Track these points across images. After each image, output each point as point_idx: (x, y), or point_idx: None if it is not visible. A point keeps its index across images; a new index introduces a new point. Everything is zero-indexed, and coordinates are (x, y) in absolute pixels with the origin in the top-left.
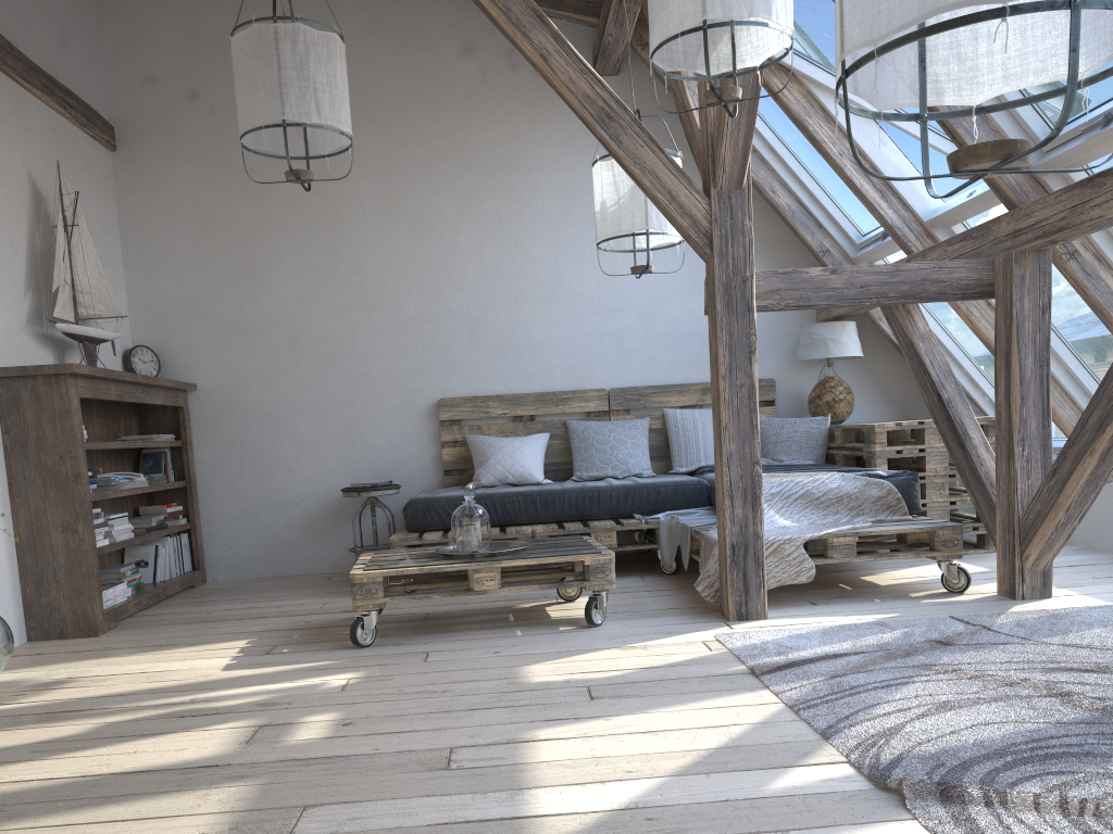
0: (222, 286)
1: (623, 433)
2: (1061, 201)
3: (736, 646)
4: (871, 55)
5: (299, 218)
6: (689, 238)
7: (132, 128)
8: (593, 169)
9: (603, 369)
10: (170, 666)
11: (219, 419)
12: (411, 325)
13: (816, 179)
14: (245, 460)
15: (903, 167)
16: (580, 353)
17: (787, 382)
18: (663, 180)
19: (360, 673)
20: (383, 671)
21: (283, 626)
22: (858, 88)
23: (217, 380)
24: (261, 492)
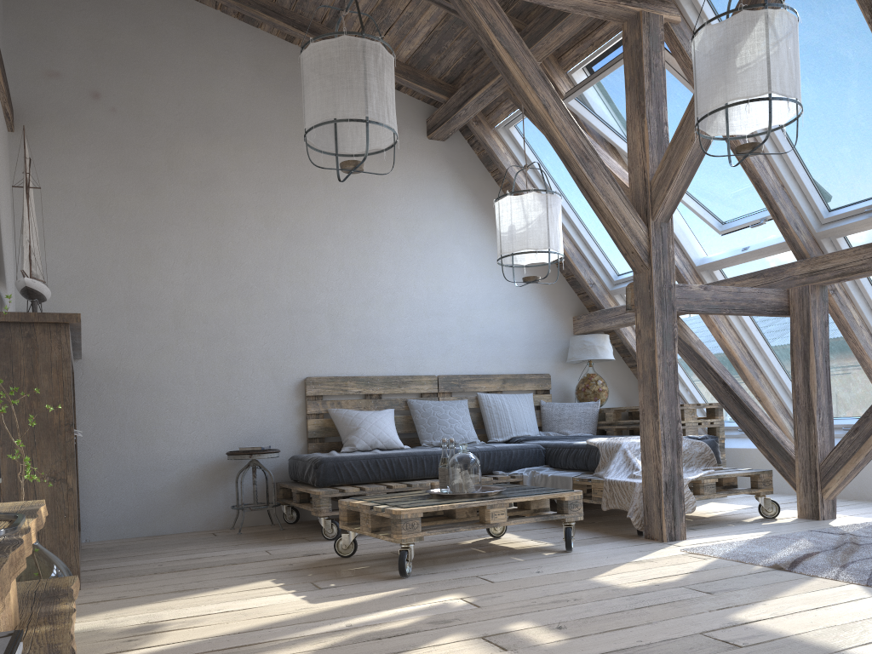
0: (113, 265)
1: (455, 410)
2: (860, 253)
3: (720, 555)
4: None
5: (189, 215)
6: (631, 253)
7: (32, 114)
8: (501, 201)
9: (432, 360)
10: (242, 604)
11: (101, 387)
12: (283, 314)
13: (591, 233)
14: (125, 426)
15: (684, 228)
16: (415, 346)
17: (556, 377)
18: (620, 209)
19: (460, 594)
20: (477, 591)
21: (272, 568)
22: None
23: (102, 351)
24: (139, 456)
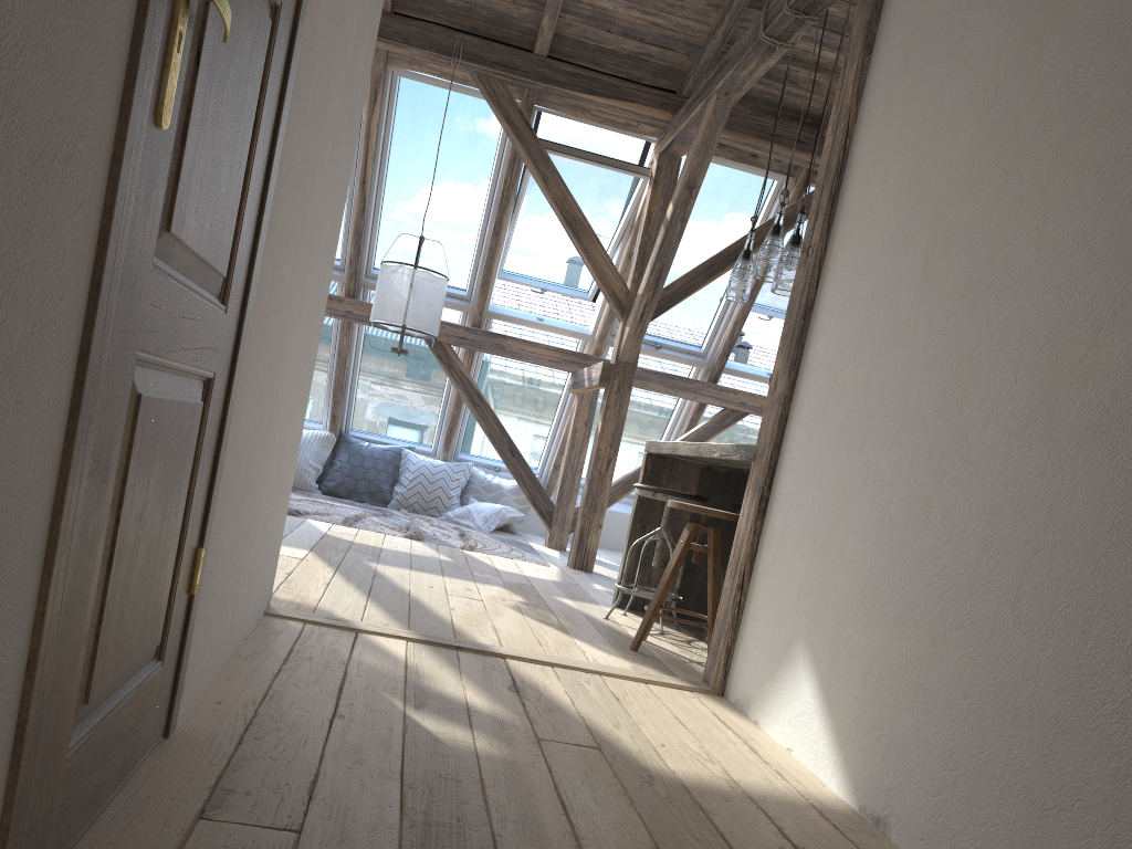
0: None
1: None
2: None
3: None
4: (414, 330)
5: None
6: None
7: None
8: None
9: None
10: None
11: None
12: None
13: None
14: None
15: None
16: None
17: None
18: None
19: None
20: None
21: None
22: (379, 318)
23: None
24: None
